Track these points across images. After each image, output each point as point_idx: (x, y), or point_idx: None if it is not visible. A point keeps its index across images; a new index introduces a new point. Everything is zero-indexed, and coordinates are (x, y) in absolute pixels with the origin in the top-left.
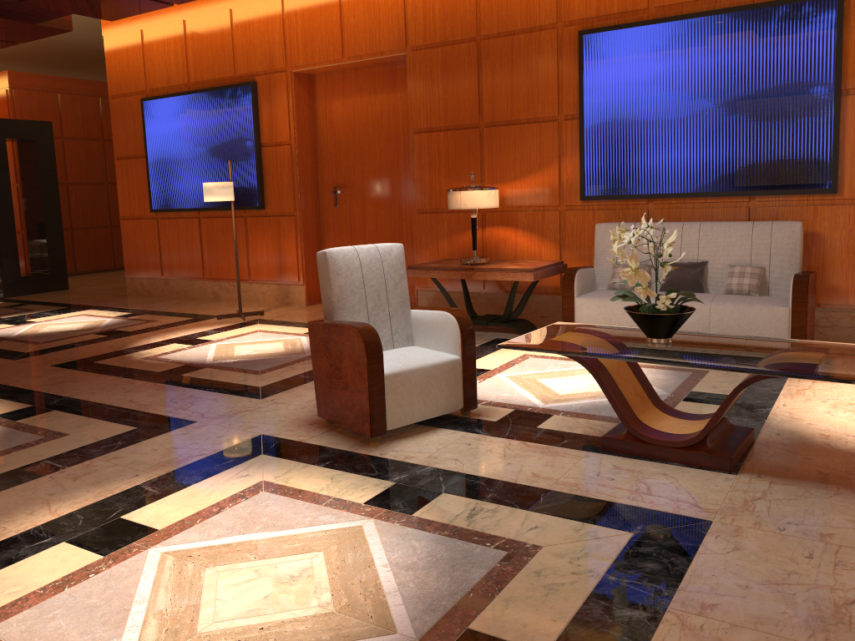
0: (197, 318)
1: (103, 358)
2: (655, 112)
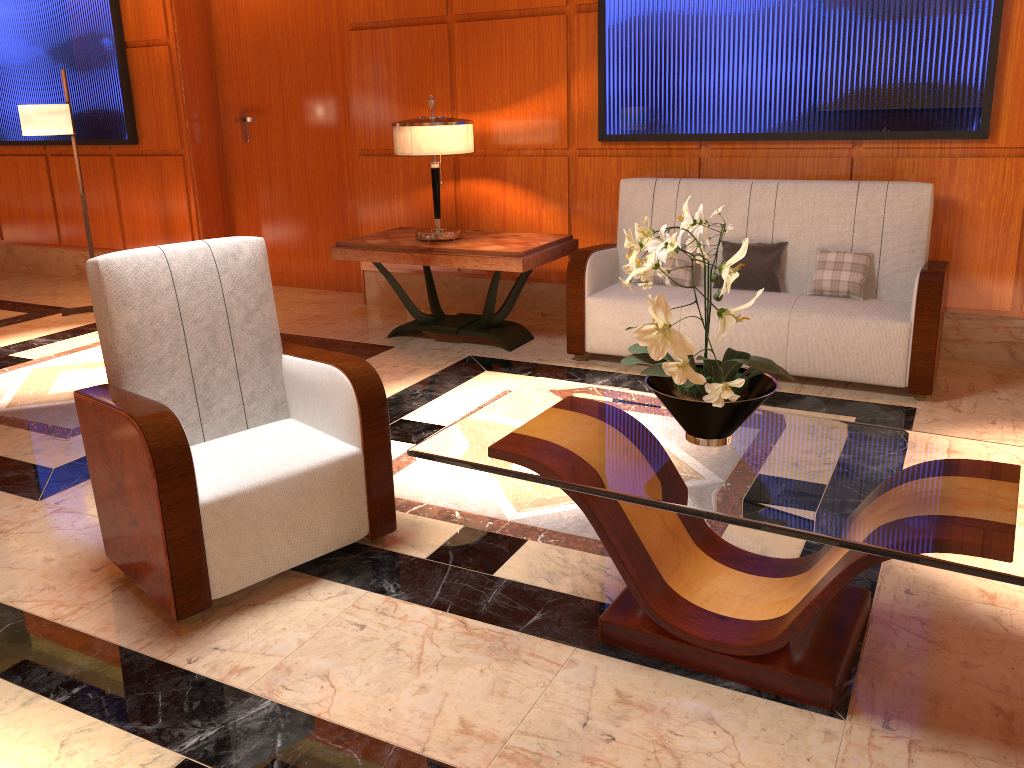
0: (34, 313)
1: None
2: (714, 2)
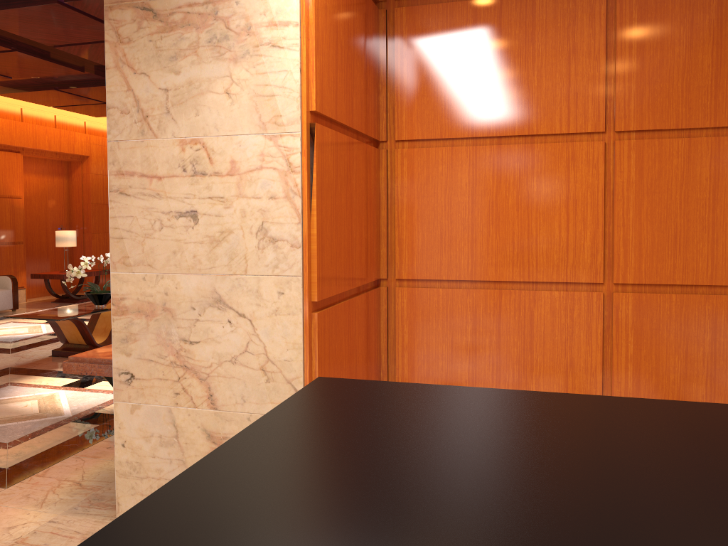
0: None
1: None
2: None
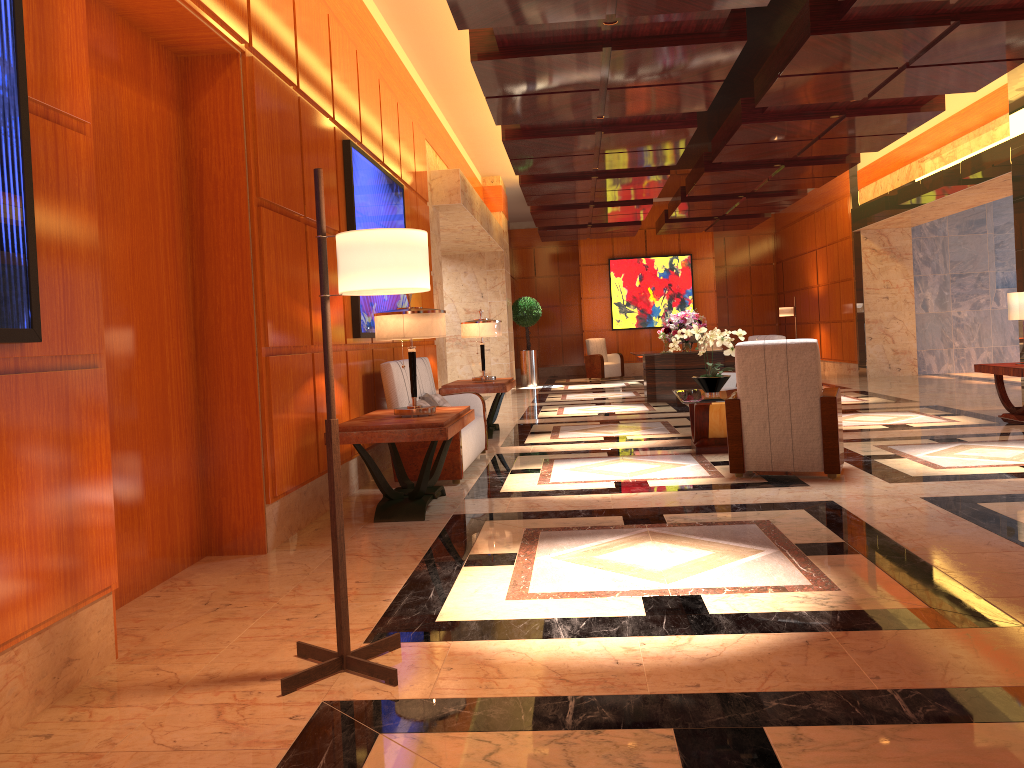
0: (380, 725)
1: (899, 612)
2: None
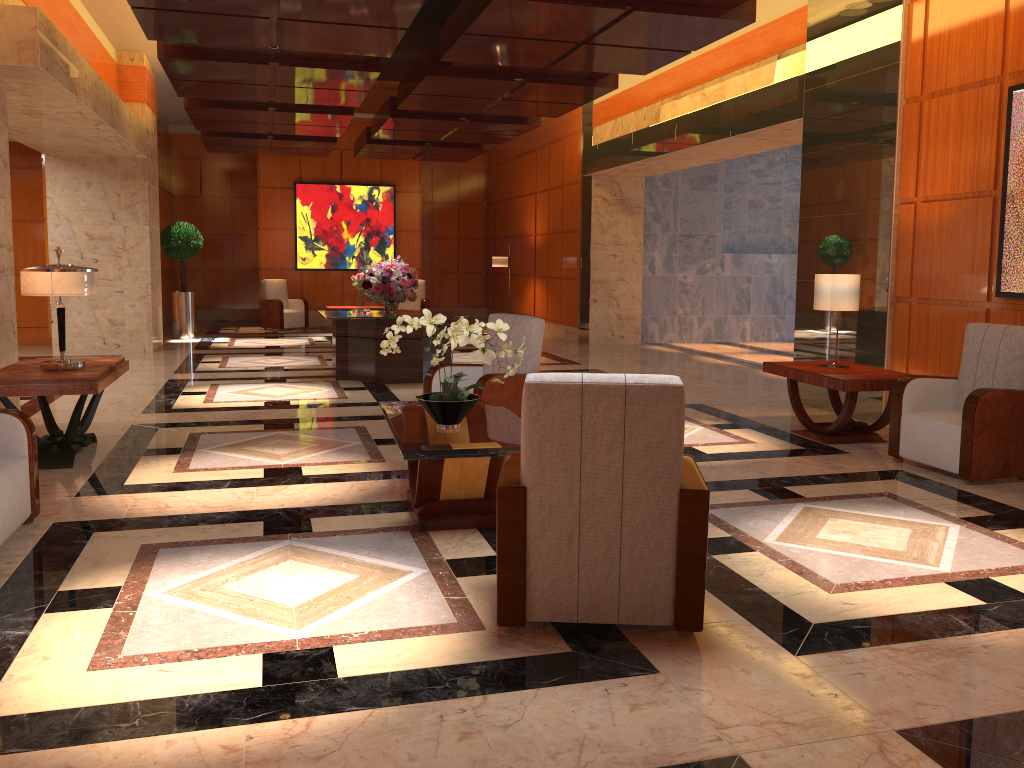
0: None
1: None
2: None
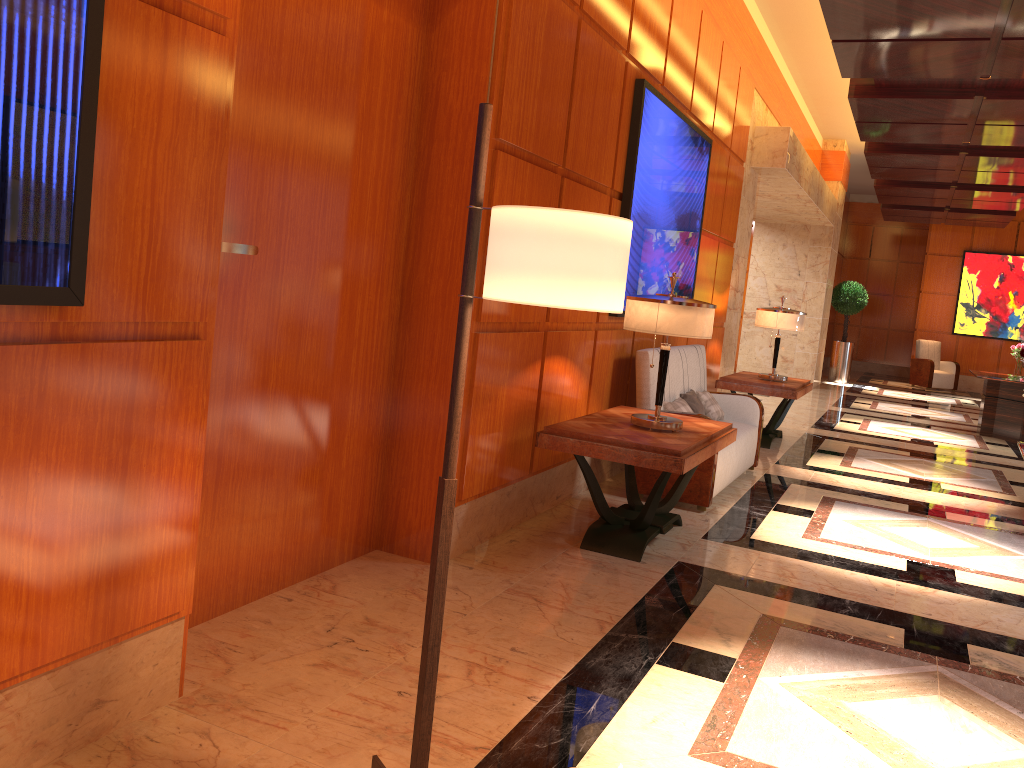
0: None
1: None
2: (657, 213)
